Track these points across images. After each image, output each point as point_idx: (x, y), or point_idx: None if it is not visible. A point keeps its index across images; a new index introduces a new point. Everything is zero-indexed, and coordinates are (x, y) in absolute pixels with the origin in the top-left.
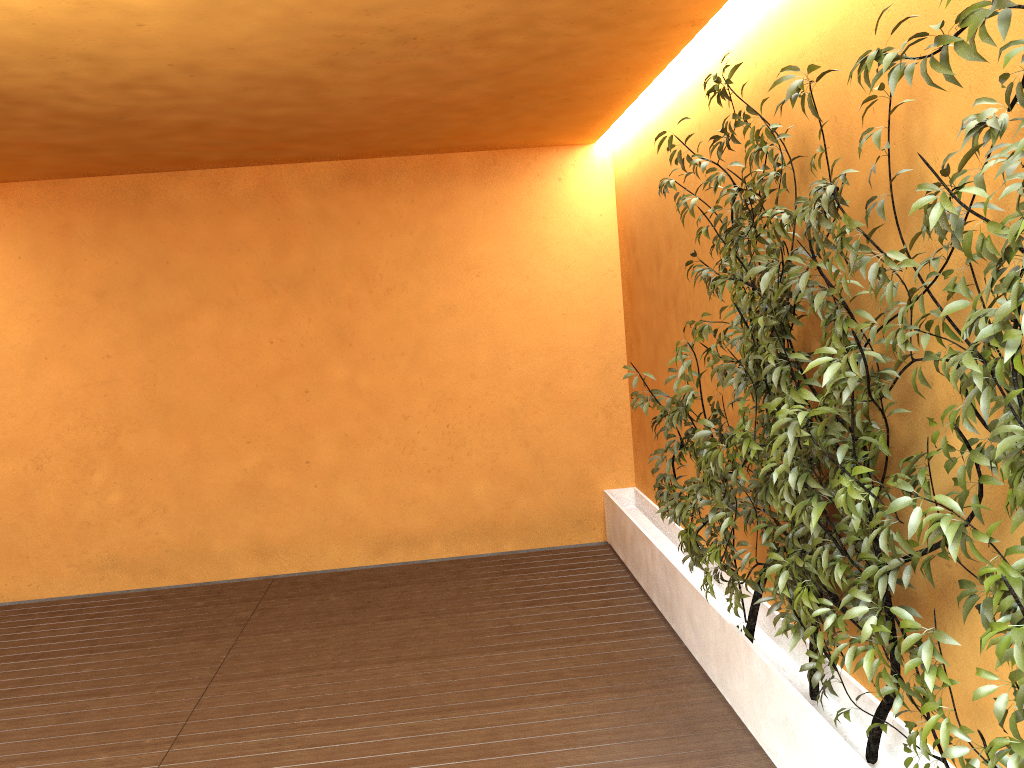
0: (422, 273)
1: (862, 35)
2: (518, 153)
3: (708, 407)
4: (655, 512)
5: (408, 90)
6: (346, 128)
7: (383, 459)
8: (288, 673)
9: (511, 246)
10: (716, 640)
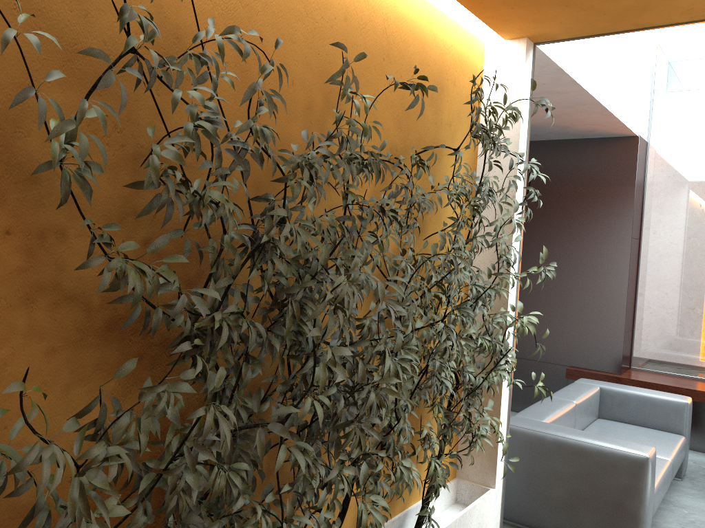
0: None
1: (287, 12)
2: None
3: None
4: None
5: None
6: None
7: None
8: None
9: None
10: None
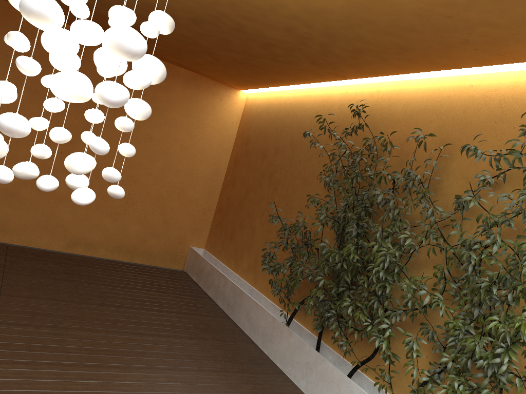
0: None
1: (426, 122)
2: (207, 80)
3: (278, 227)
4: (218, 263)
5: (206, 42)
6: (152, 38)
7: None
8: (46, 299)
9: (189, 120)
10: (266, 326)
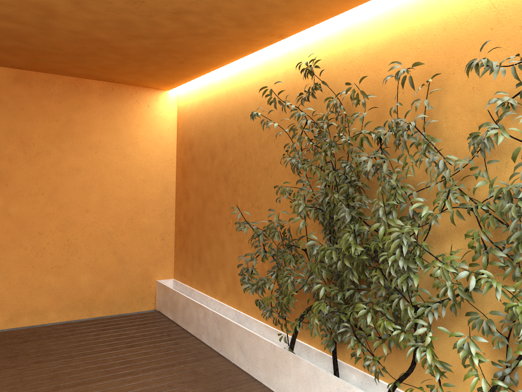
0: (61, 146)
1: (398, 57)
2: (127, 87)
3: (249, 234)
4: (192, 292)
5: (104, 33)
6: (40, 48)
7: (22, 259)
8: None
9: (117, 138)
10: (265, 357)
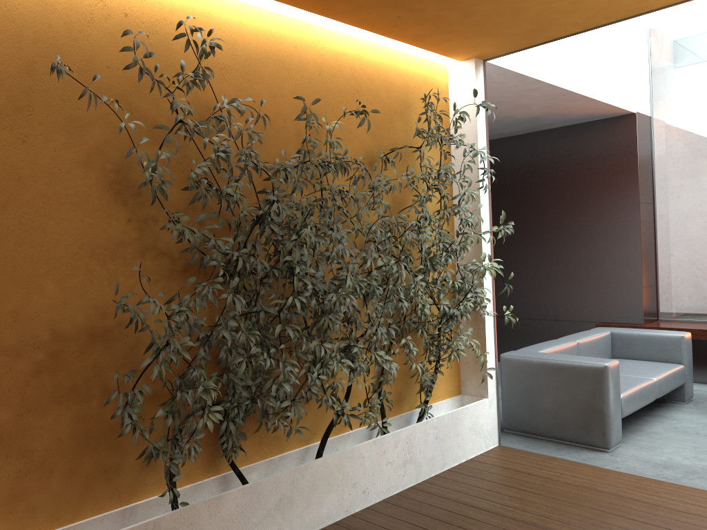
0: None
1: (276, 79)
2: None
3: None
4: None
5: None
6: None
7: None
8: None
9: None
10: None
